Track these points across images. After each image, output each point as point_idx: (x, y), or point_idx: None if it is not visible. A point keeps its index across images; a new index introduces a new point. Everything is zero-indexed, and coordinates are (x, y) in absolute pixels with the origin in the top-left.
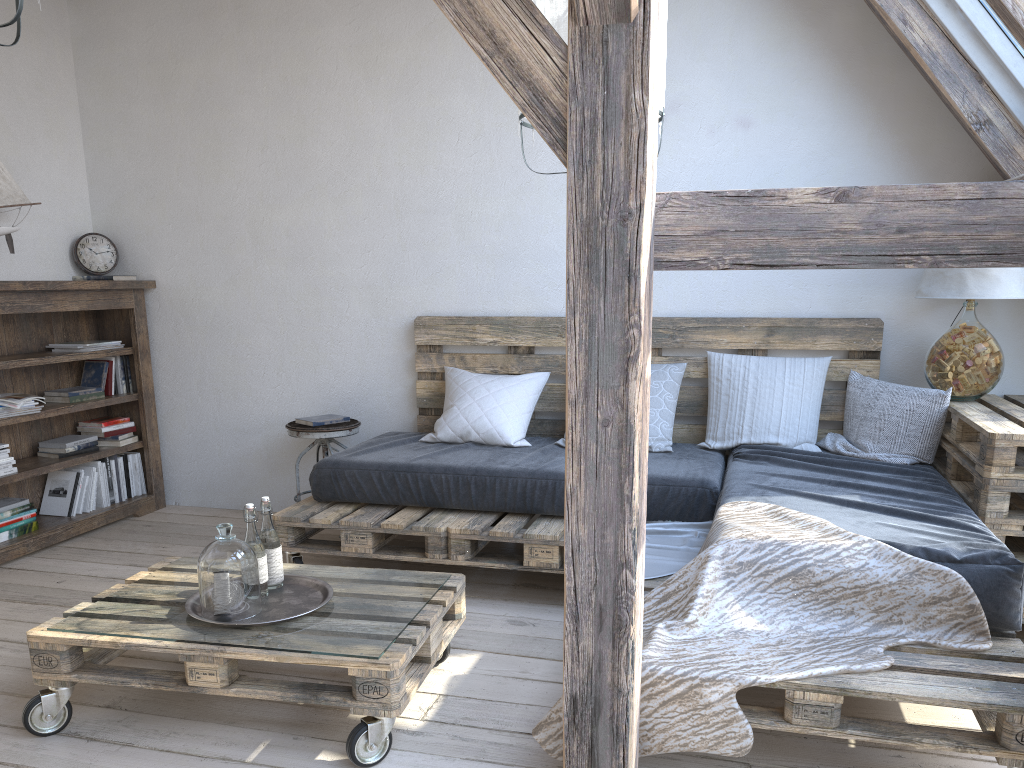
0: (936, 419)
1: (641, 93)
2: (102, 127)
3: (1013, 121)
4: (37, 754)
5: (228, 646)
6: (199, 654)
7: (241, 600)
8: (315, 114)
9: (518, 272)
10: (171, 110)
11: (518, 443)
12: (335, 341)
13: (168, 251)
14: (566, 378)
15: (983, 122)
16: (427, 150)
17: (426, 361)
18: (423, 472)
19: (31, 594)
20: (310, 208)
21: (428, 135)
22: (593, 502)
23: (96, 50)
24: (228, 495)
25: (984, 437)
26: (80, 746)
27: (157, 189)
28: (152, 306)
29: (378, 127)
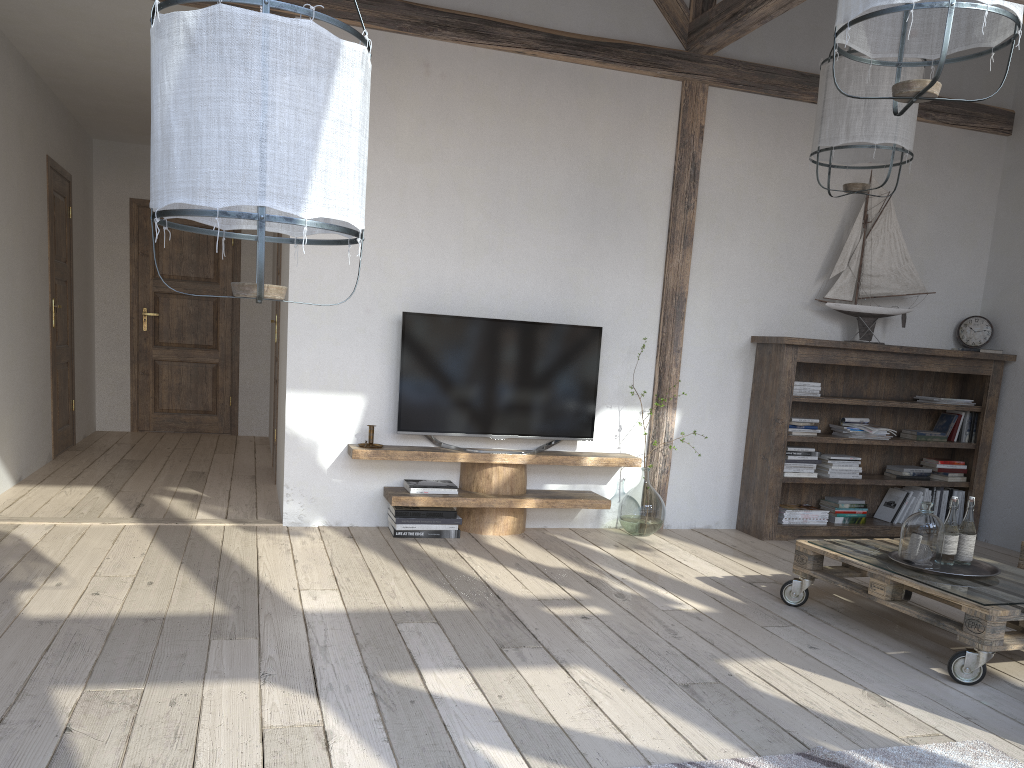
0: None
1: None
2: (1007, 234)
3: None
4: (779, 609)
5: (896, 574)
6: (877, 574)
7: (921, 554)
8: None
9: None
10: None
11: None
12: None
13: None
14: None
15: None
16: None
17: None
18: None
19: None
20: None
21: None
22: None
23: (1018, 175)
24: None
25: None
26: (802, 615)
27: None
28: (1008, 375)
29: None
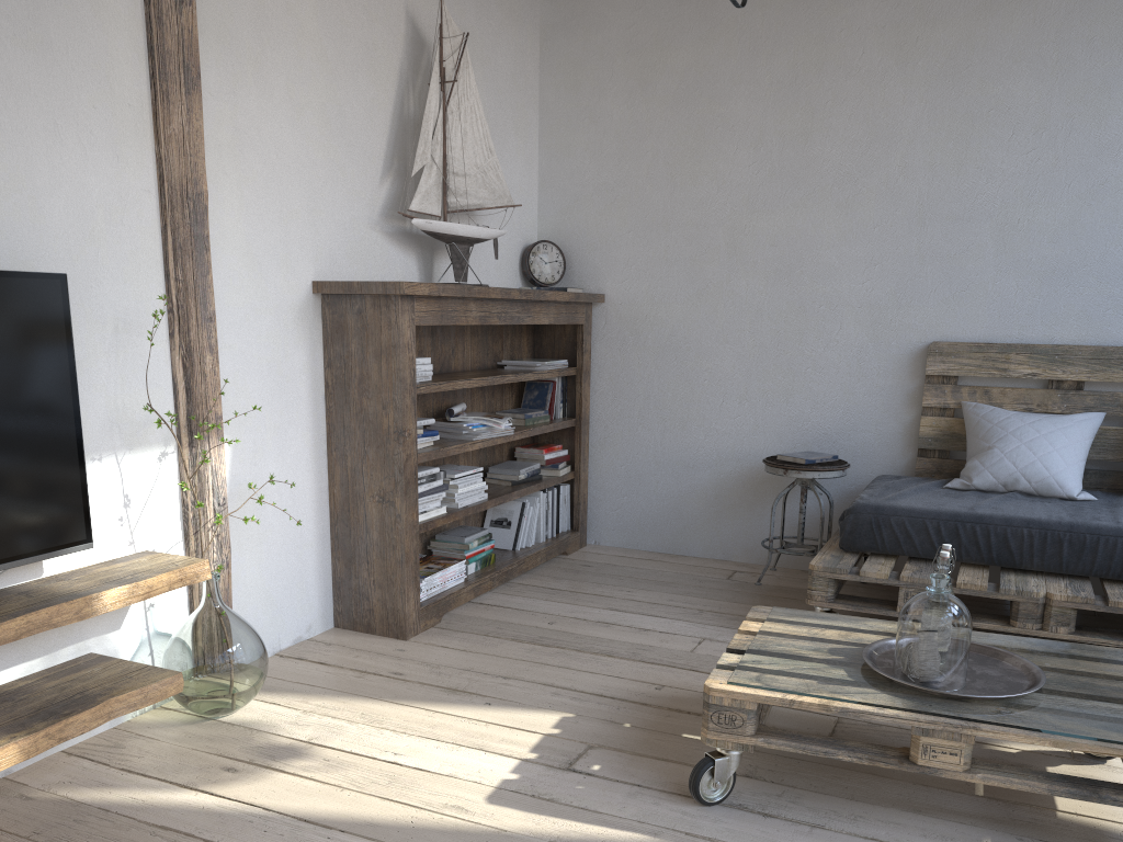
0: None
1: None
2: (563, 124)
3: None
4: (720, 827)
5: (976, 722)
6: (941, 729)
7: (959, 667)
8: (827, 106)
9: (1072, 292)
10: (648, 104)
11: (1082, 496)
12: (817, 368)
13: (623, 262)
14: None
15: None
16: (968, 146)
17: (937, 394)
18: (997, 524)
19: (533, 635)
20: (806, 214)
21: (972, 129)
22: None
23: (567, 39)
24: (659, 537)
25: None
26: (761, 822)
27: (619, 192)
28: (596, 323)
29: (907, 120)
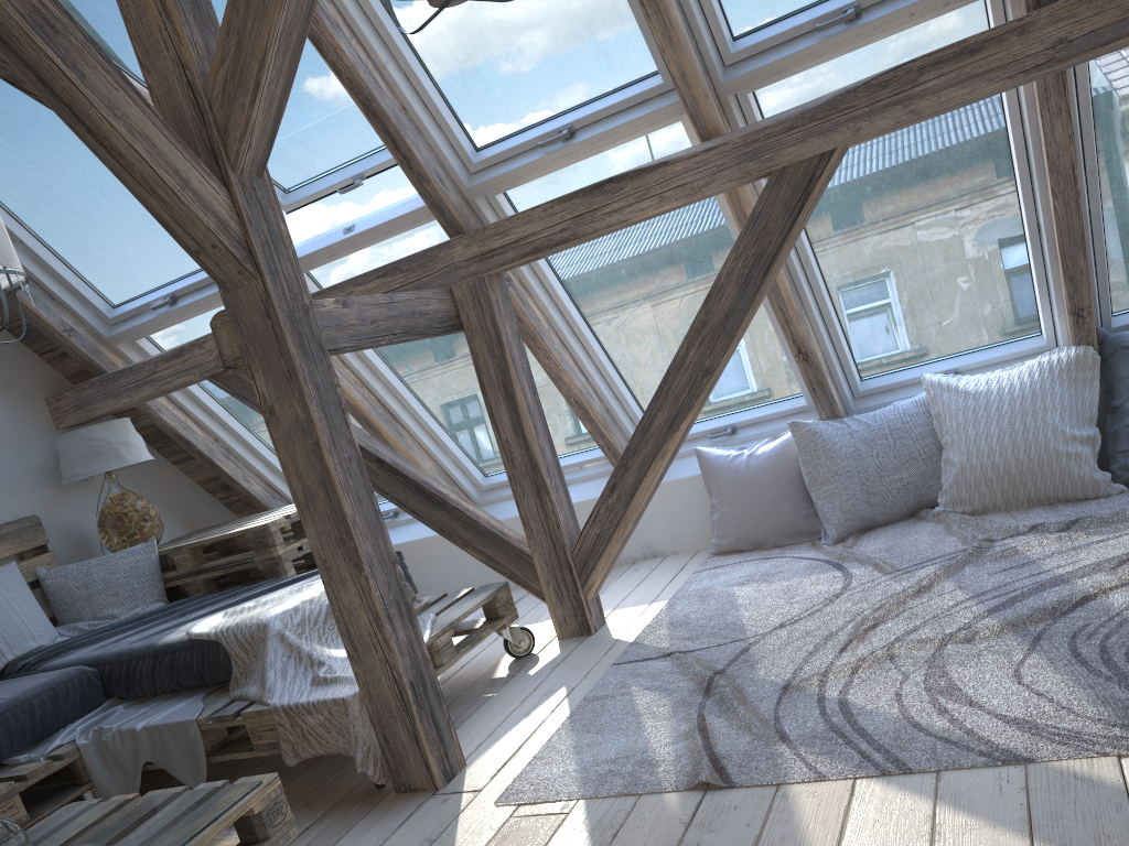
0: (157, 565)
1: (284, 225)
2: None
3: (88, 328)
4: None
5: None
6: None
7: None
8: None
9: None
10: None
11: None
12: None
13: None
14: (318, 433)
15: (70, 330)
16: None
17: None
18: None
19: None
20: None
21: None
22: (365, 522)
23: None
24: None
25: (257, 531)
26: None
27: None
28: None
29: None
